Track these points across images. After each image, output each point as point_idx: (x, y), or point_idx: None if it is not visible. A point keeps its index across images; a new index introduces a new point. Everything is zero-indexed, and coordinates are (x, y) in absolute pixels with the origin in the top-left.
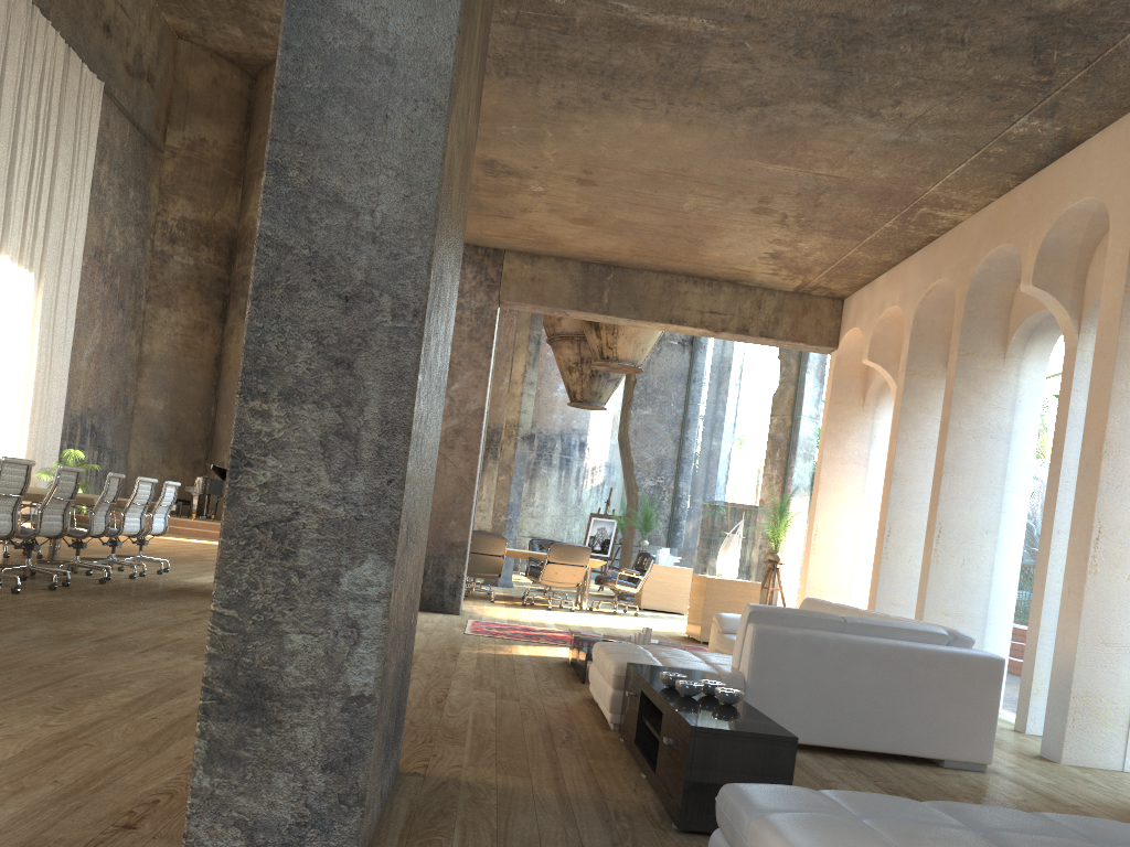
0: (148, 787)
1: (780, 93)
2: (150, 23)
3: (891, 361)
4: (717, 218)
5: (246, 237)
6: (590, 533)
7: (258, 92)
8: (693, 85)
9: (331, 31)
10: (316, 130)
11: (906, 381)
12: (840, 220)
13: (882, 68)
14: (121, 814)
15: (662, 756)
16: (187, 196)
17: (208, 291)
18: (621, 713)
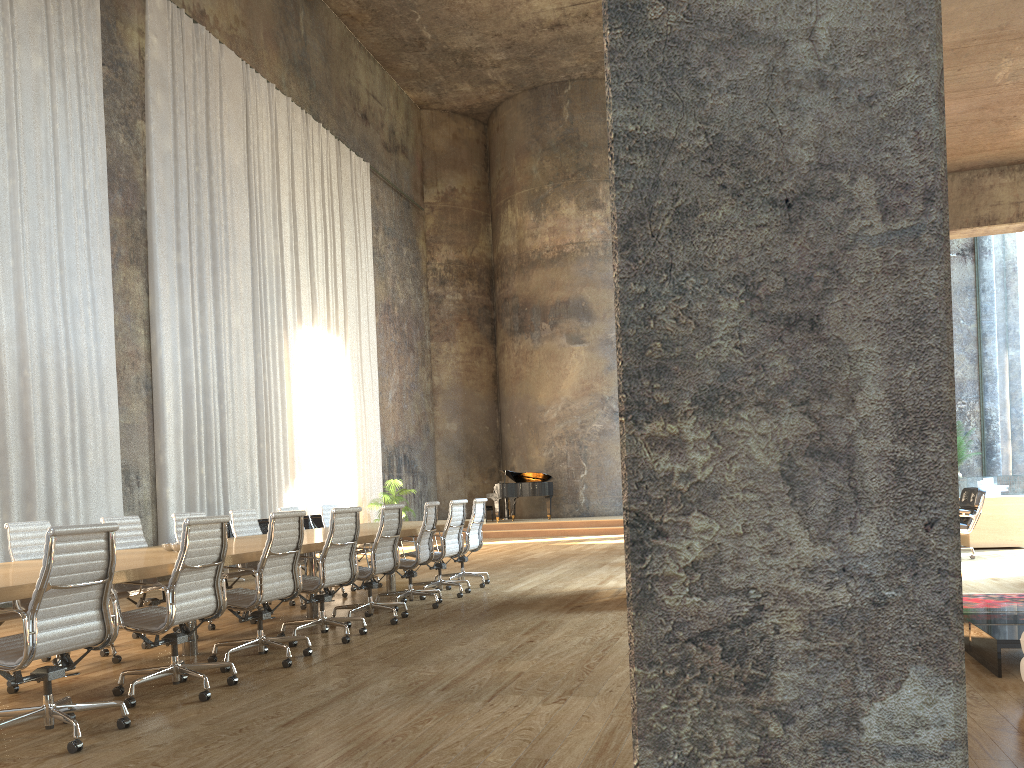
0: None
1: None
2: (396, 103)
3: None
4: None
5: (501, 264)
6: None
7: (491, 134)
8: None
9: None
10: None
11: None
12: None
13: None
14: None
15: None
16: (447, 242)
17: (477, 319)
18: None
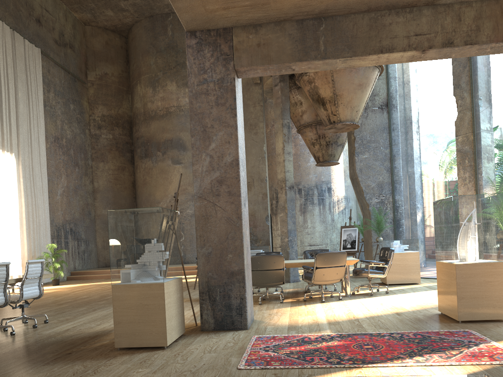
0: None
1: None
2: (66, 18)
3: None
4: None
5: (135, 118)
6: (343, 238)
7: (129, 43)
8: None
9: None
10: None
11: None
12: None
13: None
14: None
15: None
16: (102, 104)
17: (122, 150)
18: None
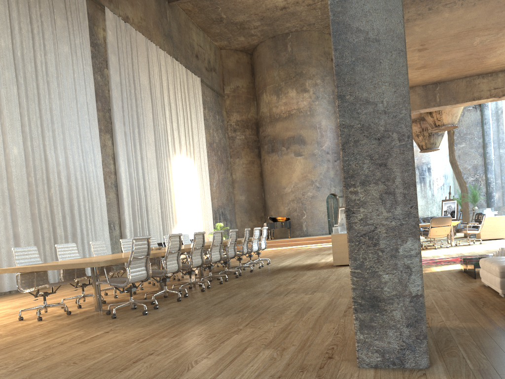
0: (326, 343)
1: None
2: (210, 48)
3: None
4: (492, 43)
5: (262, 120)
6: (443, 209)
7: (254, 59)
8: None
9: (351, 37)
10: (353, 77)
11: None
12: None
13: None
14: (324, 353)
15: None
16: (236, 111)
17: (251, 147)
18: None
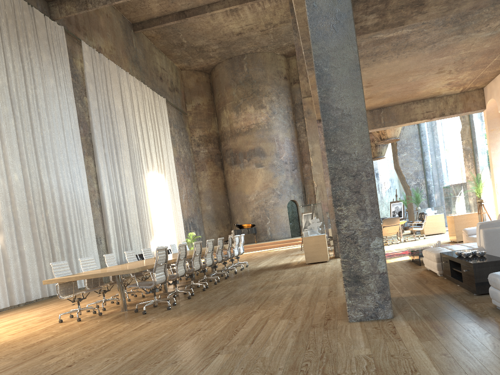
0: (322, 312)
1: (440, 38)
2: (172, 69)
3: None
4: (422, 80)
5: (223, 135)
6: (392, 210)
7: (213, 78)
8: (406, 47)
9: (333, 113)
10: (335, 138)
11: None
12: (474, 64)
13: (478, 18)
14: (324, 318)
15: (464, 276)
16: (199, 127)
17: (215, 160)
18: (442, 269)
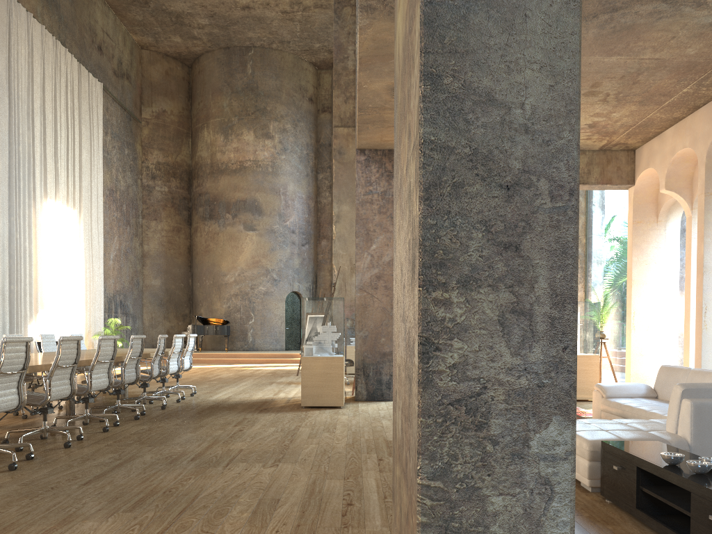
0: None
1: None
2: (124, 42)
3: (682, 188)
4: None
5: (198, 169)
6: None
7: (194, 75)
8: None
9: None
10: (463, 38)
11: (706, 200)
12: (649, 91)
13: None
14: None
15: (701, 528)
16: (158, 148)
17: (178, 206)
18: (602, 480)
